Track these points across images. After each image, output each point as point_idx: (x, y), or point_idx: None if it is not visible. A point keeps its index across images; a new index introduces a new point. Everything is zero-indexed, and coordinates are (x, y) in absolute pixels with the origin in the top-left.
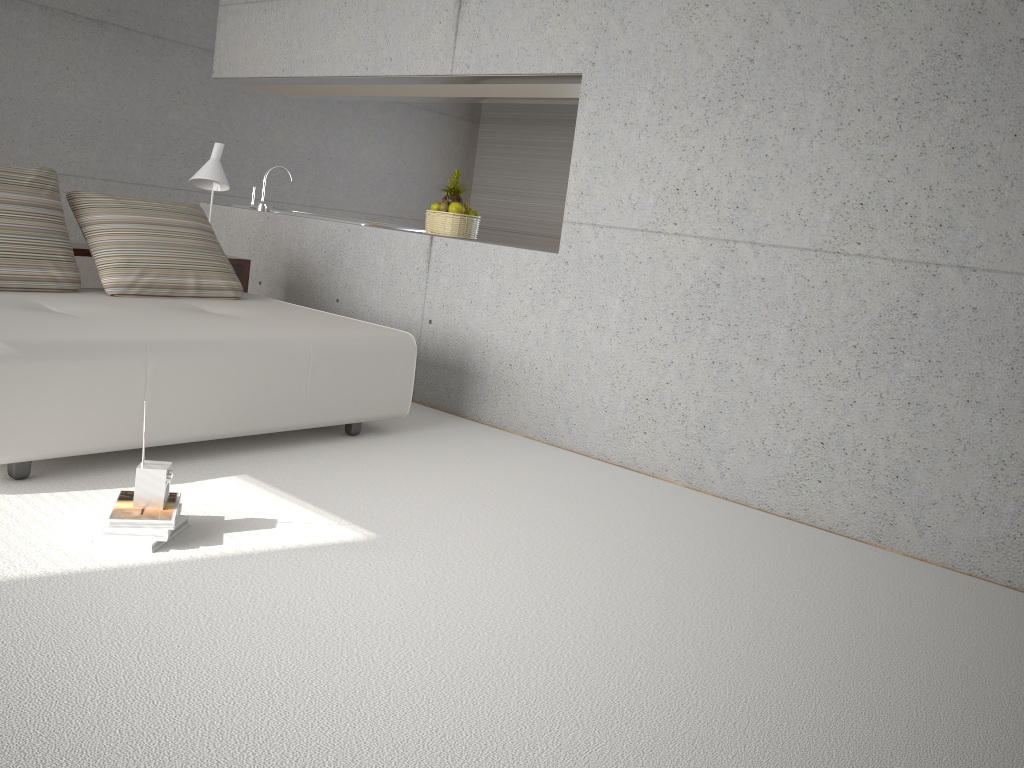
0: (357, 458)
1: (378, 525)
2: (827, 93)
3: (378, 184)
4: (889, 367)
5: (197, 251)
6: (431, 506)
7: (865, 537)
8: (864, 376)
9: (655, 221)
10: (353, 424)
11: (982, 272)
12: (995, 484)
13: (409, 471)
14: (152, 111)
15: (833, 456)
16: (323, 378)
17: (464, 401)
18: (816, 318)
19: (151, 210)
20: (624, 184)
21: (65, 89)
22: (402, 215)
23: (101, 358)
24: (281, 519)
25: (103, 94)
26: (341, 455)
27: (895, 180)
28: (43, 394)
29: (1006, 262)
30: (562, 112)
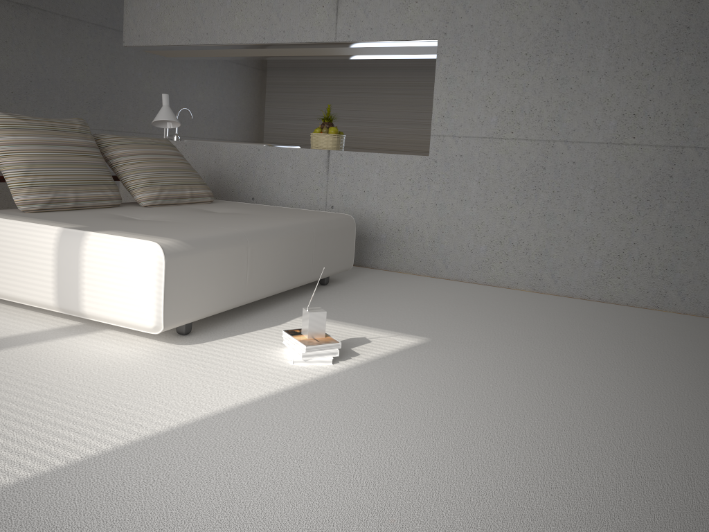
0: (348, 297)
1: (420, 333)
2: (608, 50)
3: (210, 117)
4: (657, 207)
5: (185, 171)
6: (429, 319)
7: (649, 306)
8: (642, 214)
9: (498, 131)
10: (326, 277)
11: None
12: None
13: (387, 301)
14: (65, 72)
15: (626, 262)
16: (319, 248)
17: (364, 257)
18: (610, 183)
19: (150, 144)
20: (474, 109)
21: (5, 57)
22: (225, 138)
23: (228, 246)
24: (367, 337)
25: (31, 60)
26: (337, 297)
27: (654, 100)
28: (204, 274)
29: None
30: (329, 62)
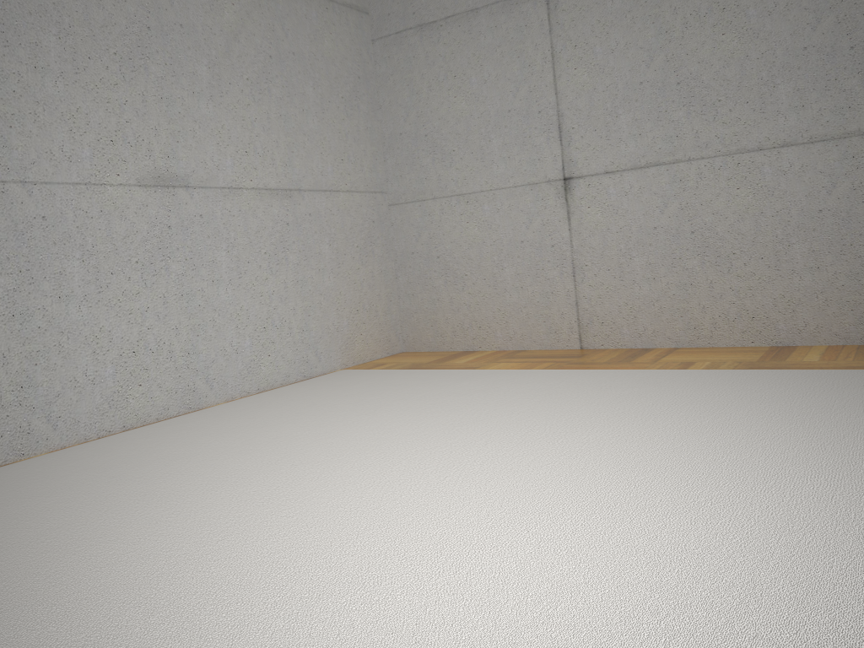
0: None
1: None
2: None
3: None
4: None
5: None
6: None
7: (9, 458)
8: None
9: None
10: None
11: (41, 185)
12: (96, 357)
13: None
14: None
15: None
16: None
17: None
18: None
19: None
20: None
21: None
22: None
23: None
24: None
25: None
26: None
27: None
28: None
29: (57, 175)
30: None
